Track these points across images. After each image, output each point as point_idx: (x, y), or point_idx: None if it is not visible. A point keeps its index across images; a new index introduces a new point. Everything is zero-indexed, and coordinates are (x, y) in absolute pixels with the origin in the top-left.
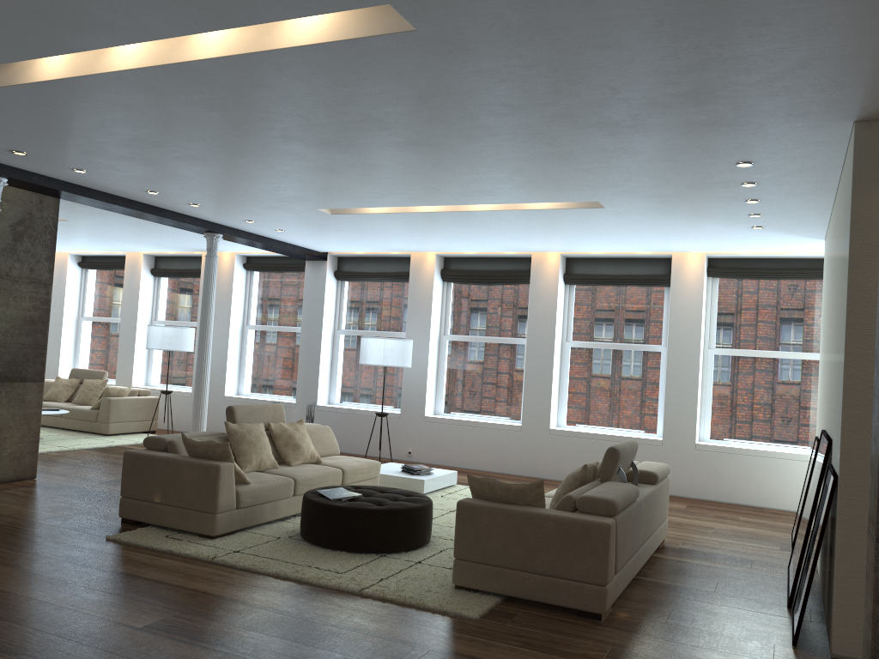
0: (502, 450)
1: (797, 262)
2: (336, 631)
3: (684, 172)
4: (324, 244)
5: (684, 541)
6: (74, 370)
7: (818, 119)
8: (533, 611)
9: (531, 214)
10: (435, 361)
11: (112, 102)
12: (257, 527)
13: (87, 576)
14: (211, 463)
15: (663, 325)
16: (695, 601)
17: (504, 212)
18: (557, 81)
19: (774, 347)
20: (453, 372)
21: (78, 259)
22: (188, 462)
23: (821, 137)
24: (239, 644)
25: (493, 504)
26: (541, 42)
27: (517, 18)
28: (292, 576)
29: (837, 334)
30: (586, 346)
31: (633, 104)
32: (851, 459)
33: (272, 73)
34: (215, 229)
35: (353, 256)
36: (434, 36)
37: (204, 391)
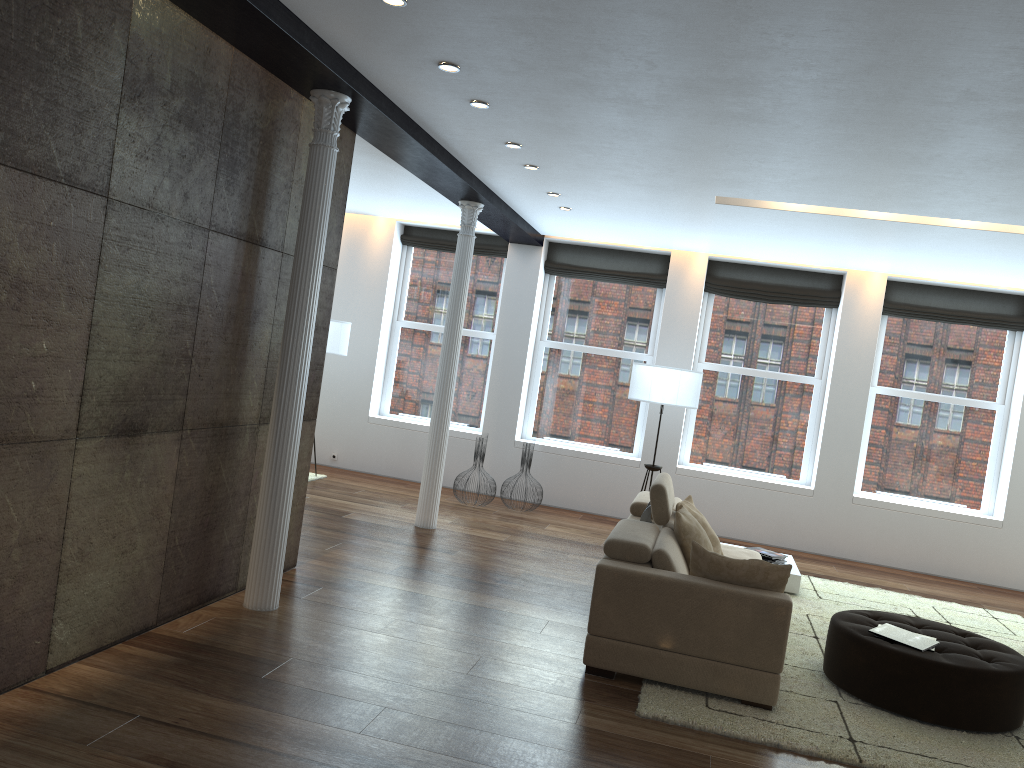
0: (784, 519)
1: None
2: None
3: None
4: (580, 228)
5: None
6: None
7: None
8: None
9: (1020, 239)
10: None
11: (888, 26)
12: None
13: None
14: (775, 598)
15: (1001, 378)
16: None
17: (988, 233)
18: None
19: None
20: (709, 412)
21: None
22: (731, 592)
23: None
24: None
25: None
26: None
27: None
28: None
29: None
30: (898, 394)
31: None
32: None
33: None
34: (488, 198)
35: (575, 243)
36: None
37: (447, 428)
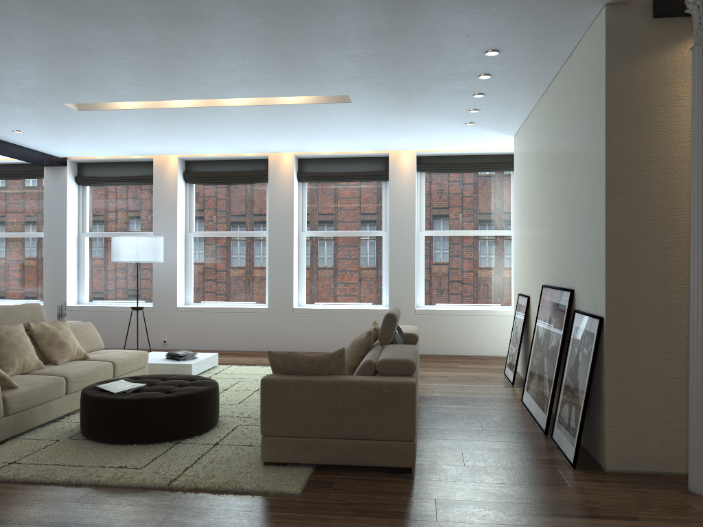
0: (252, 331)
1: (485, 158)
2: None
3: (438, 61)
4: (65, 147)
5: (432, 390)
6: None
7: (578, 0)
8: (347, 475)
9: (282, 109)
10: (183, 256)
11: None
12: (28, 432)
13: None
14: None
15: (382, 214)
16: (474, 441)
17: (257, 107)
18: None
19: (470, 227)
20: (201, 265)
21: None
22: None
23: (569, 23)
24: None
25: (297, 377)
26: None
27: None
28: (86, 481)
29: (574, 199)
30: (320, 234)
31: None
32: (614, 301)
33: None
34: None
35: (93, 161)
36: None
37: None
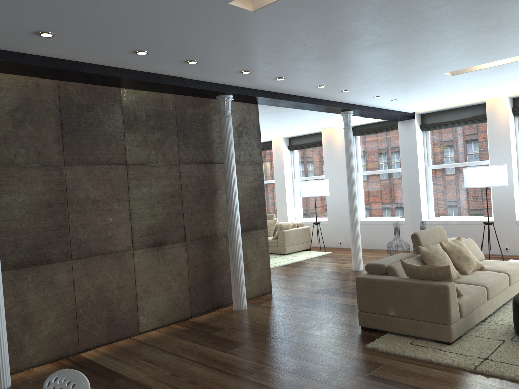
0: None
1: None
2: None
3: None
4: (420, 105)
5: None
6: None
7: None
8: None
9: None
10: (517, 178)
11: None
12: (470, 329)
13: None
14: (438, 284)
15: None
16: None
17: None
18: None
19: None
20: None
21: None
22: (416, 283)
23: None
24: None
25: None
26: None
27: None
28: None
29: None
30: None
31: None
32: None
33: None
34: (350, 108)
35: (433, 111)
36: None
37: (357, 221)
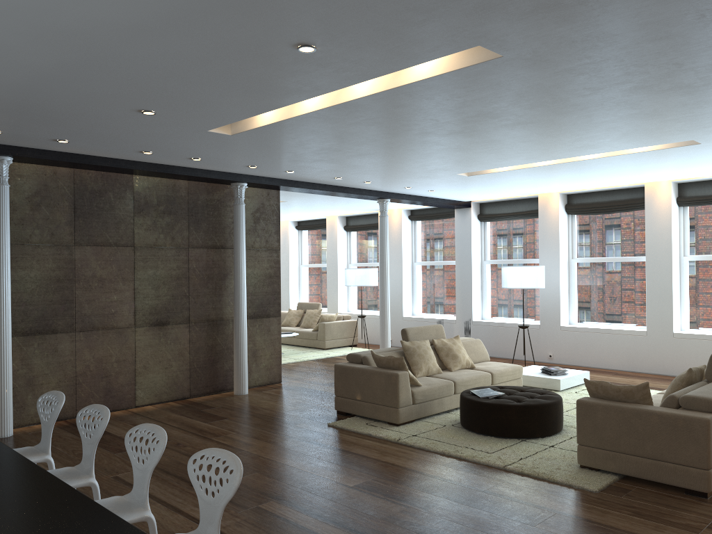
0: (631, 352)
1: None
2: (484, 496)
3: None
4: (467, 196)
5: None
6: (299, 303)
7: None
8: (646, 488)
9: (634, 156)
10: (566, 281)
11: (305, 131)
12: (428, 417)
13: (317, 450)
14: (392, 372)
15: None
16: None
17: (609, 158)
18: (626, 67)
19: None
20: (582, 289)
21: (295, 224)
22: (376, 371)
23: None
24: (416, 501)
25: (606, 402)
26: (603, 46)
27: (579, 35)
28: (453, 454)
29: None
30: (703, 259)
31: (699, 70)
32: None
33: (406, 98)
34: (384, 196)
35: (491, 201)
36: (517, 57)
37: (387, 316)
